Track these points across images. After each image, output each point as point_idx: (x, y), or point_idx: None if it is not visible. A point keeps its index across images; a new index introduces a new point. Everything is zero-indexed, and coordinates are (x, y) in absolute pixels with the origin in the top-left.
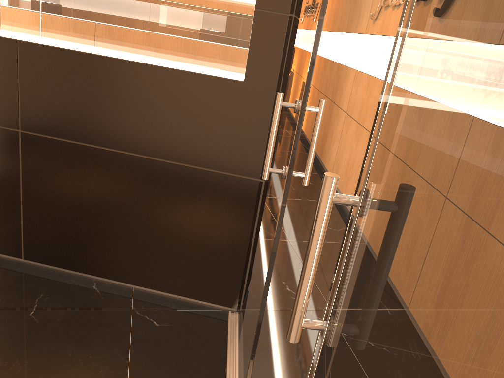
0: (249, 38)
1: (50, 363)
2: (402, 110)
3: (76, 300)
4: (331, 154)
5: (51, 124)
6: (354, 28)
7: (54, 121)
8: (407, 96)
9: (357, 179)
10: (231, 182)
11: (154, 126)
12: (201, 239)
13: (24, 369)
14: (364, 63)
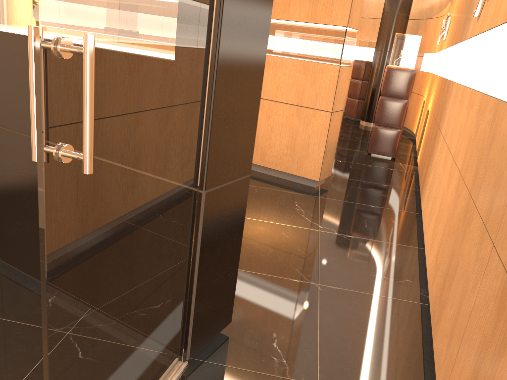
0: None
1: None
2: None
3: (18, 311)
4: (426, 189)
5: (12, 117)
6: (464, 35)
7: (14, 113)
8: None
9: (435, 219)
10: None
11: None
12: None
13: None
14: (464, 73)
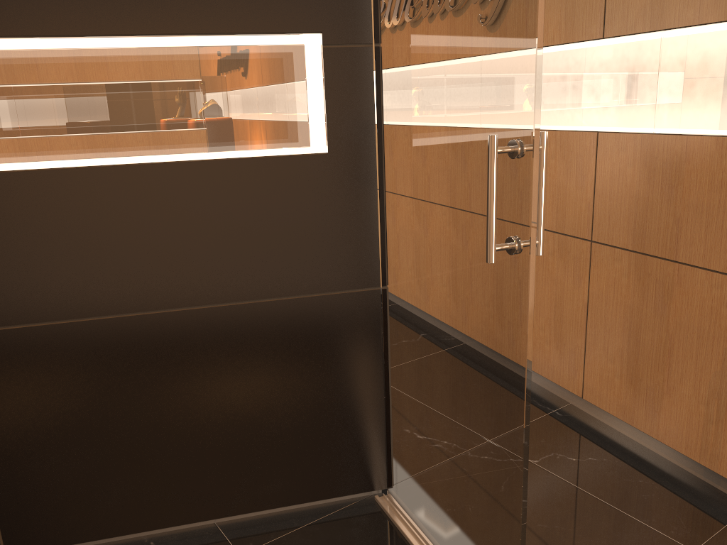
0: (322, 88)
1: None
2: None
3: None
4: None
5: (17, 304)
6: None
7: (22, 296)
8: None
9: None
10: (340, 304)
11: (204, 255)
12: (313, 405)
13: None
14: None
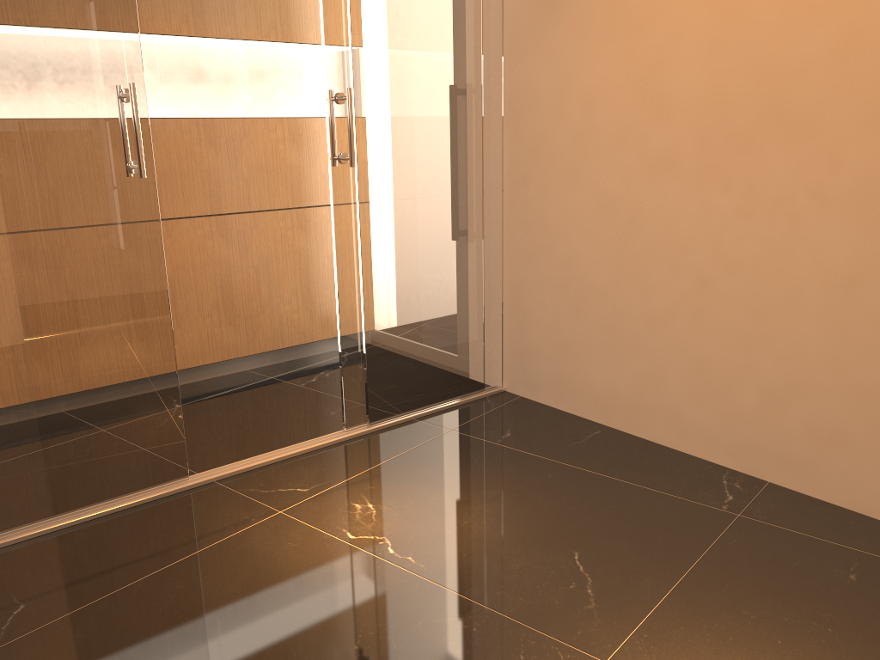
0: None
1: (208, 626)
2: (365, 57)
3: None
4: None
5: None
6: None
7: None
8: (366, 52)
9: None
10: None
11: None
12: None
13: (242, 636)
14: None
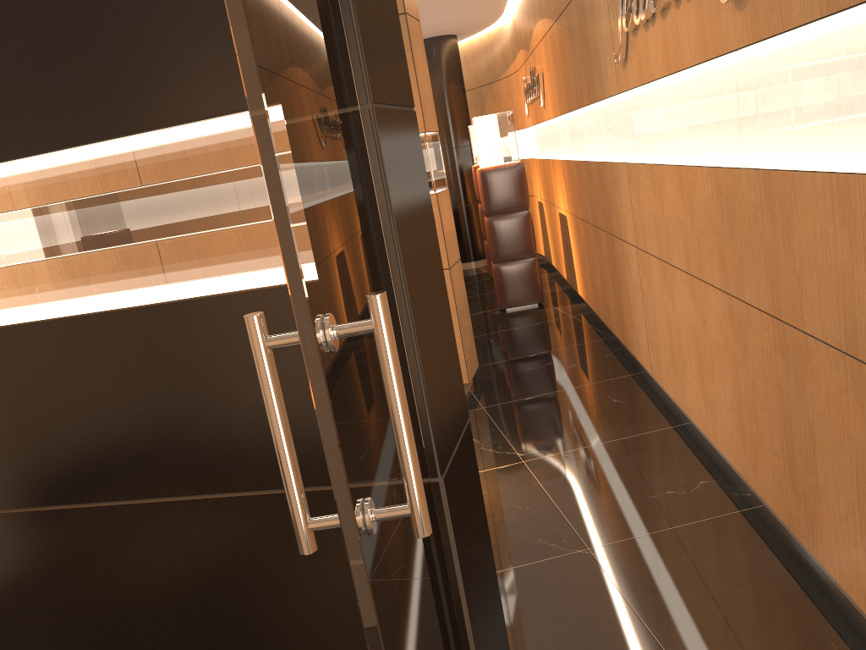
0: None
1: None
2: None
3: None
4: (638, 332)
5: None
6: (600, 91)
7: None
8: None
9: (696, 373)
10: None
11: (172, 430)
12: (349, 644)
13: None
14: (634, 145)
